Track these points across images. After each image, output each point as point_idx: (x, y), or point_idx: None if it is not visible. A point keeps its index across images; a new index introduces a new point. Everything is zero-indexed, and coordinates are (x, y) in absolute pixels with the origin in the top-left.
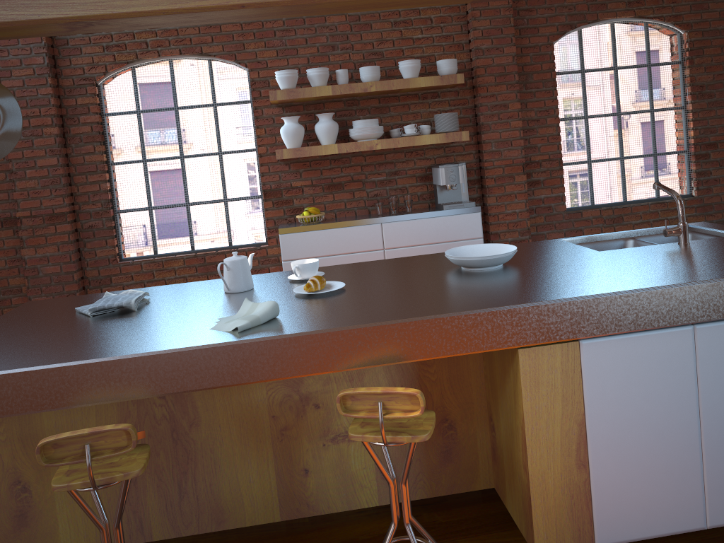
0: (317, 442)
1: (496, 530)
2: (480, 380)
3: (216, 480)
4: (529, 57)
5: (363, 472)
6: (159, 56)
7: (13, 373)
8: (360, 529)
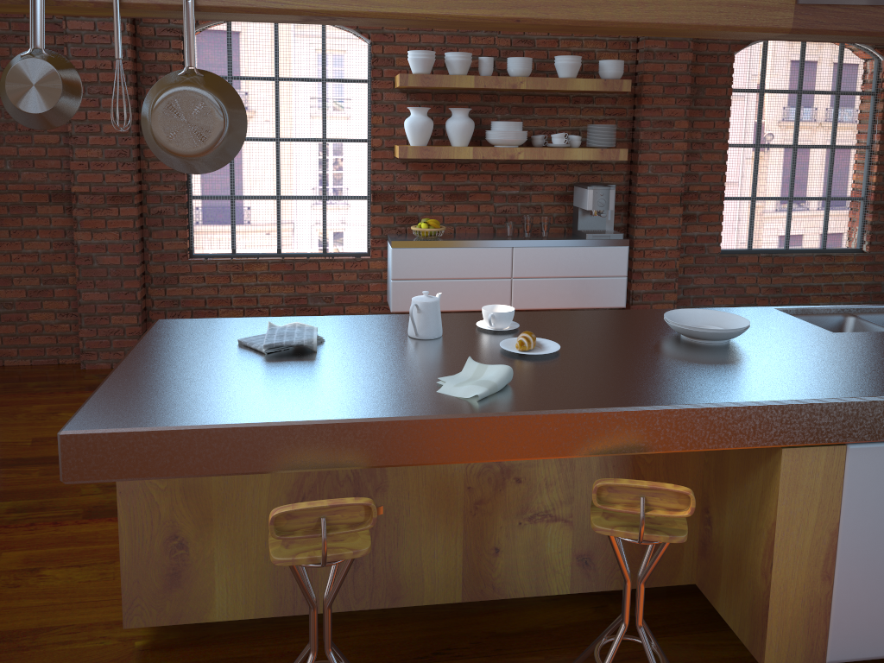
0: (513, 519)
1: (697, 631)
2: (698, 466)
3: (397, 552)
4: (704, 67)
5: (558, 556)
6: None
7: (233, 428)
8: (542, 617)
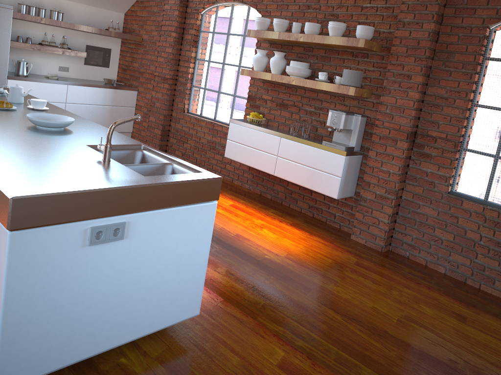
0: None
1: None
2: None
3: None
4: (456, 37)
5: None
6: (226, 1)
7: None
8: None
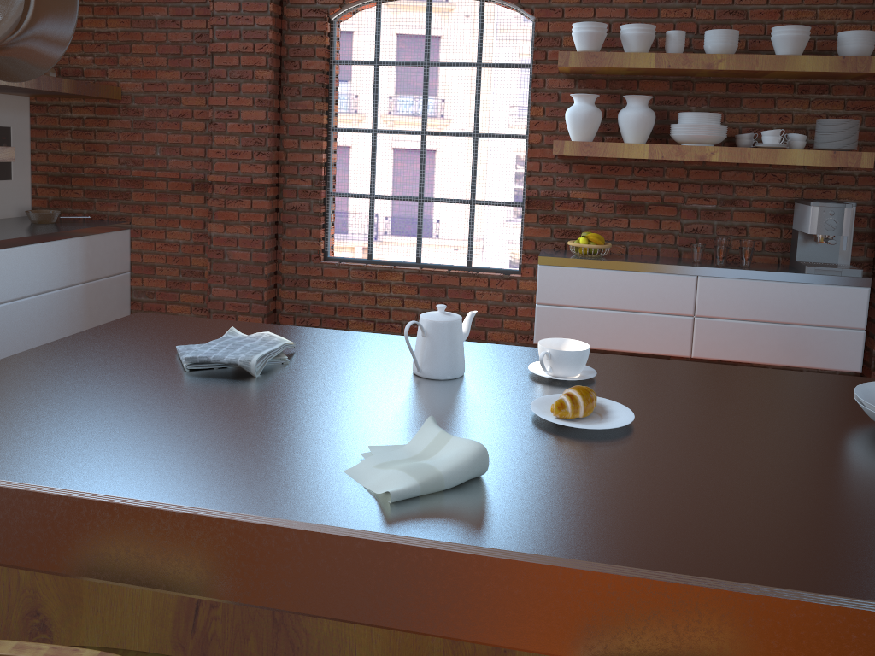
0: None
1: None
2: None
3: None
4: None
5: None
6: None
7: None
8: None
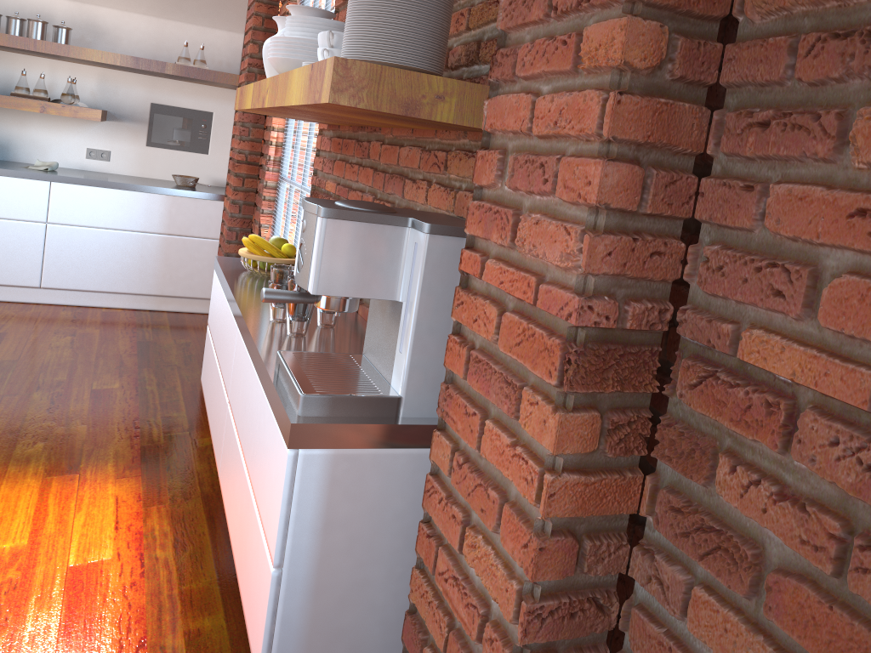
0: None
1: None
2: None
3: None
4: None
5: None
6: None
7: None
8: None
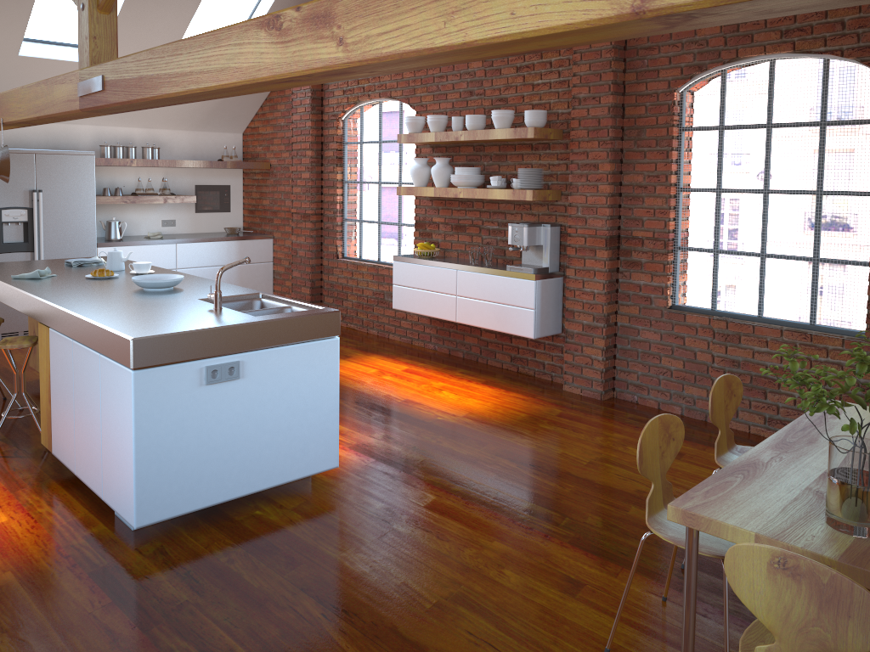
0: None
1: None
2: None
3: None
4: (643, 108)
5: None
6: (371, 99)
7: None
8: None
